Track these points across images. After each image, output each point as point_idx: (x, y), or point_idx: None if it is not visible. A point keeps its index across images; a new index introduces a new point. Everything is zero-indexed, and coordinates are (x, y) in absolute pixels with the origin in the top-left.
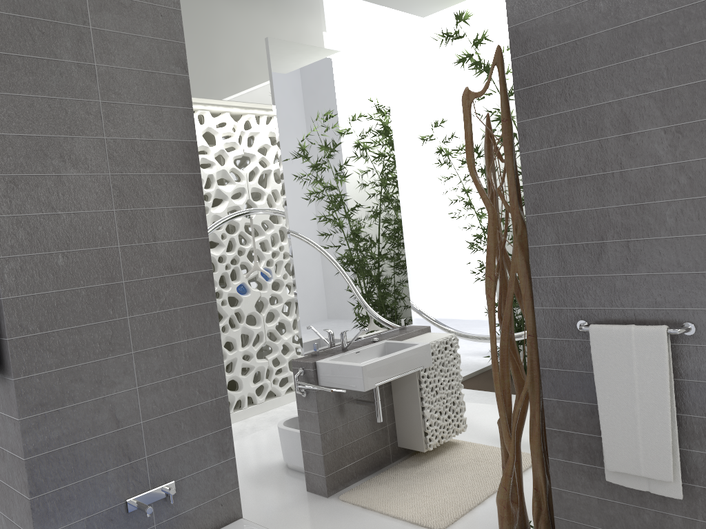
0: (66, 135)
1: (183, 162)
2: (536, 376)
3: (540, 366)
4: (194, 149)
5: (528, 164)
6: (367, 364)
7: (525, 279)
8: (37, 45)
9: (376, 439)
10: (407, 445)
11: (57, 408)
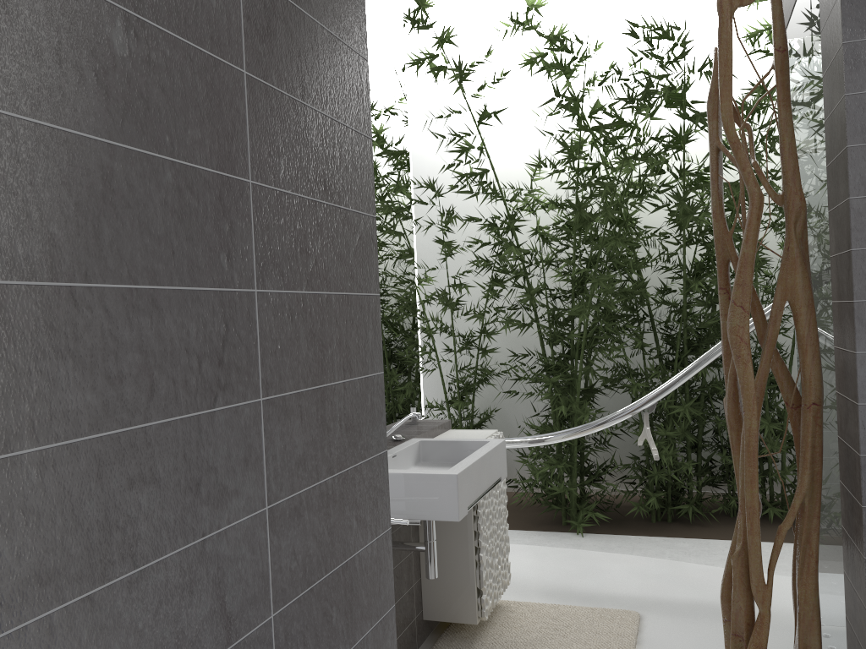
0: None
1: None
2: (818, 472)
3: (862, 451)
4: None
5: (861, 112)
6: (461, 470)
7: (810, 310)
8: None
9: (403, 611)
10: (442, 615)
11: (88, 591)
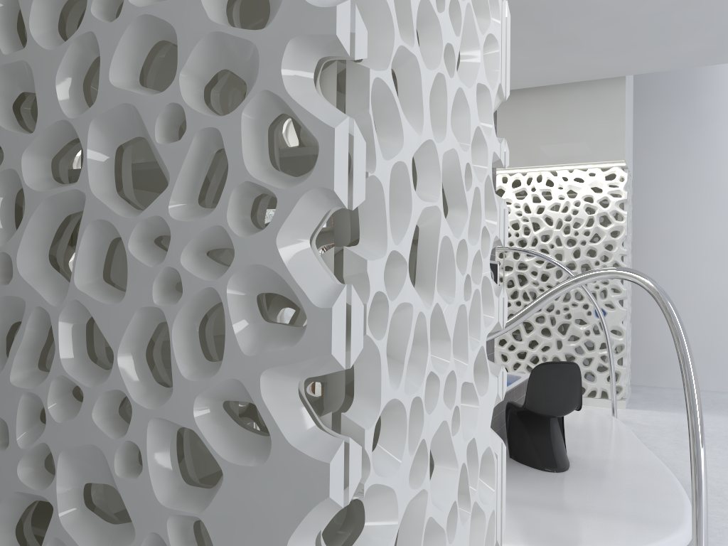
0: None
1: None
2: None
3: None
4: None
5: None
6: None
7: None
8: None
9: None
10: None
11: None
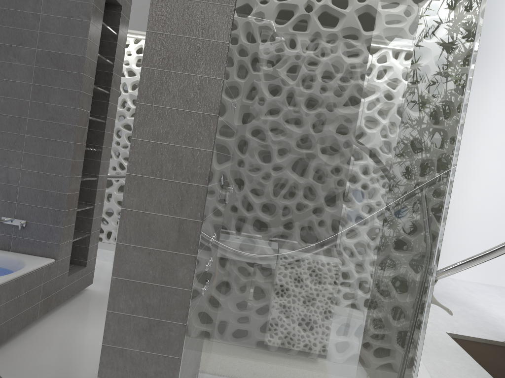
0: (19, 45)
1: (74, 66)
2: None
3: None
4: (83, 60)
5: None
6: None
7: None
8: (17, 5)
9: None
10: None
11: None
